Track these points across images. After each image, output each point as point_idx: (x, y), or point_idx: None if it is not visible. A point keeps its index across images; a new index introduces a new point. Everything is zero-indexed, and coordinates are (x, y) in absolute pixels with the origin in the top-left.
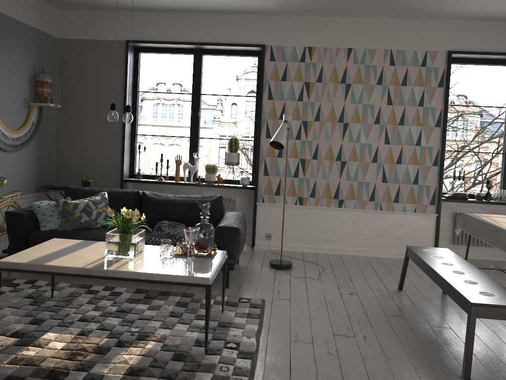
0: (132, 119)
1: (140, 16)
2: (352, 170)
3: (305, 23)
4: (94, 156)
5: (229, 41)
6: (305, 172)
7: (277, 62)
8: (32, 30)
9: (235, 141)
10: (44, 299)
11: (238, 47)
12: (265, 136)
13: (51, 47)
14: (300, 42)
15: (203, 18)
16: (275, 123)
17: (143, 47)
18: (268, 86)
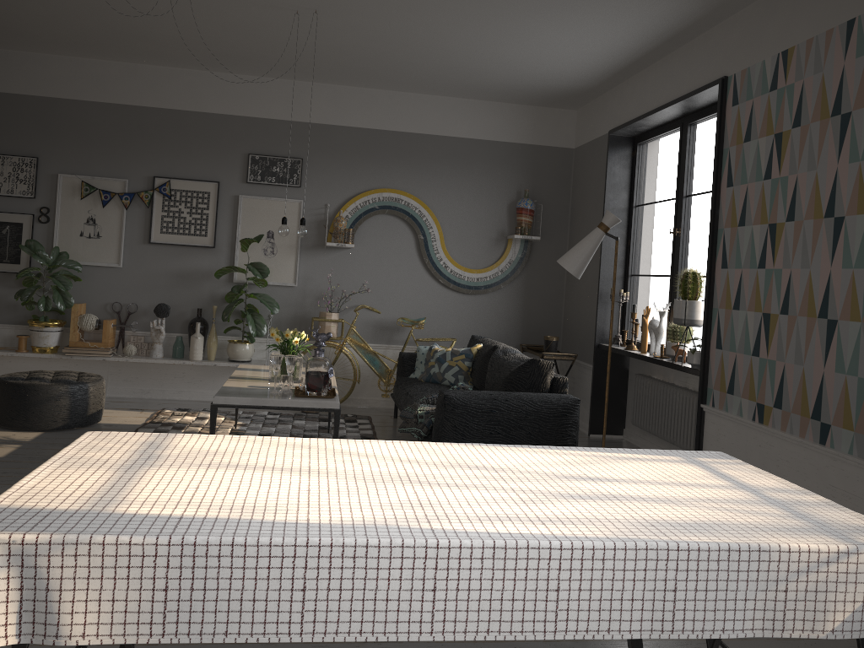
0: (302, 232)
1: (622, 88)
2: (847, 346)
3: (780, 1)
4: (583, 307)
5: (690, 90)
6: (768, 346)
7: (740, 105)
8: (515, 147)
9: (687, 277)
10: (321, 431)
11: (702, 96)
12: (720, 265)
13: (557, 163)
14: (771, 48)
15: (669, 61)
16: (734, 235)
17: (640, 134)
18: (728, 159)
